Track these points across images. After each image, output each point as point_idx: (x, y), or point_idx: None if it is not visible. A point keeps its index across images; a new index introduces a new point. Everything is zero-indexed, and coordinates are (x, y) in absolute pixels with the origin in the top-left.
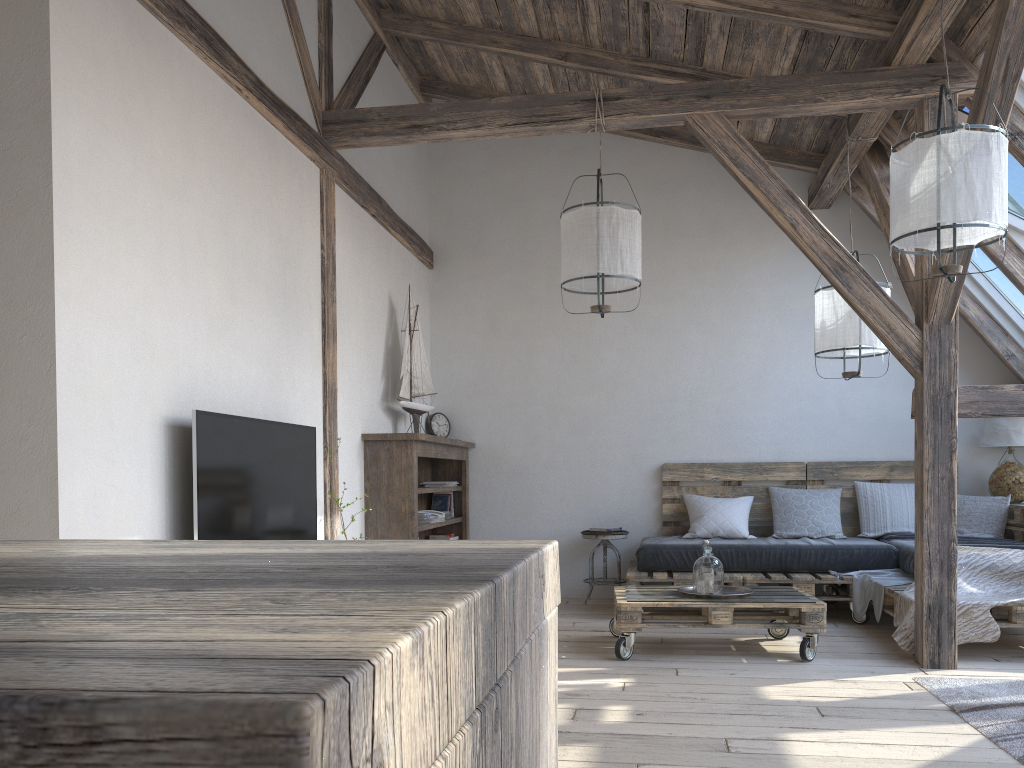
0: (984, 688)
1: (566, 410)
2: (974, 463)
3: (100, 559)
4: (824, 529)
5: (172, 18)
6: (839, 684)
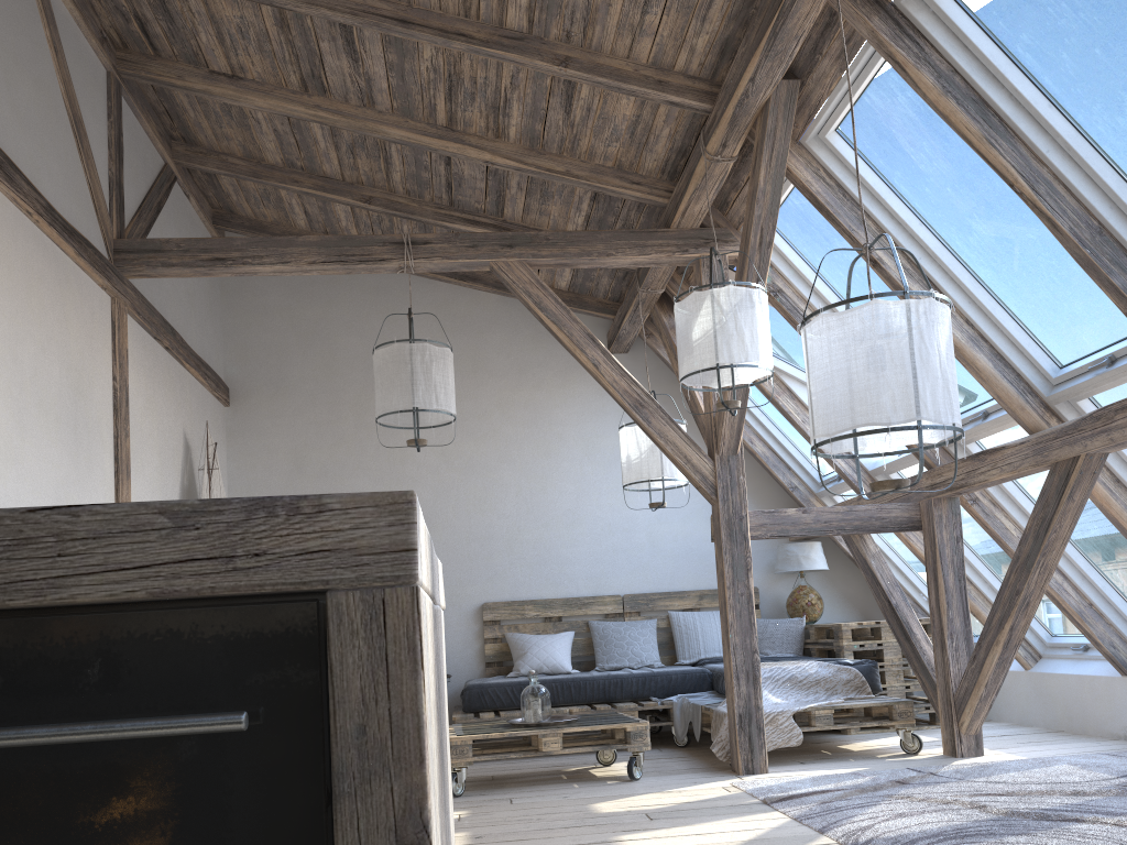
0: (791, 784)
1: None
2: (773, 589)
3: None
4: (643, 659)
5: None
6: (665, 794)
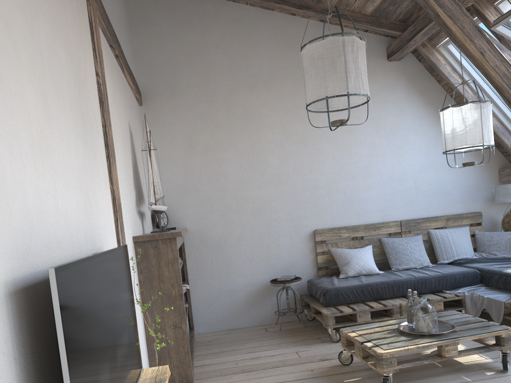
0: None
1: (248, 200)
2: (488, 212)
3: None
4: (422, 262)
5: None
6: None
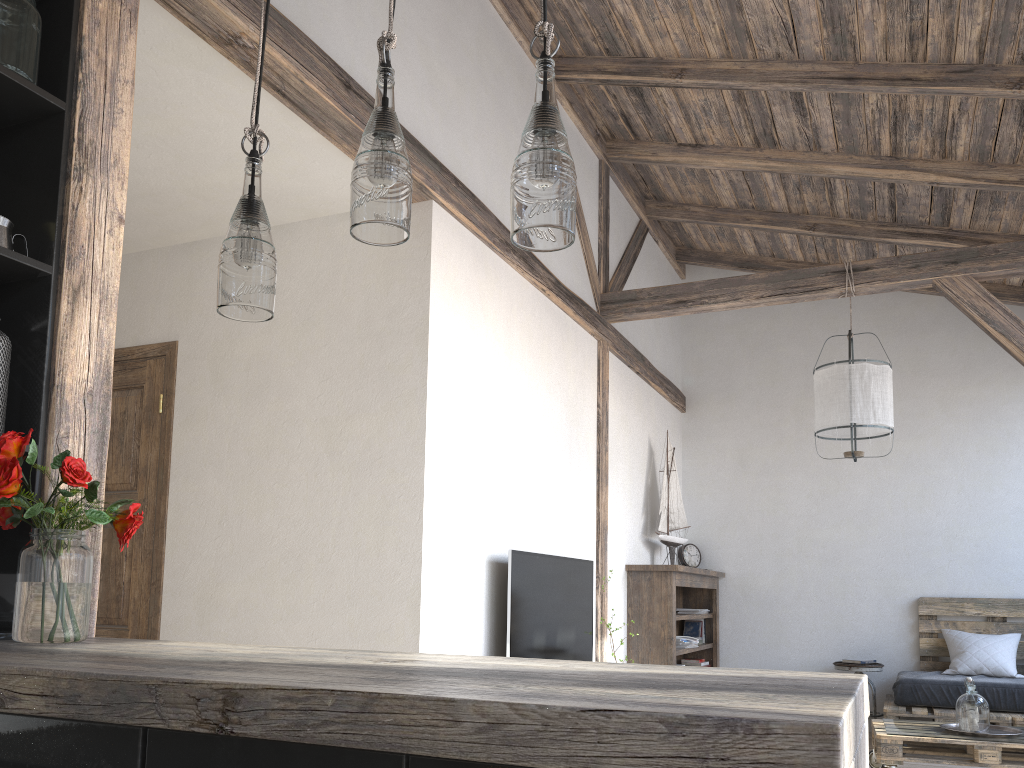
0: None
1: (815, 542)
2: None
3: (614, 673)
4: None
5: (503, 248)
6: None
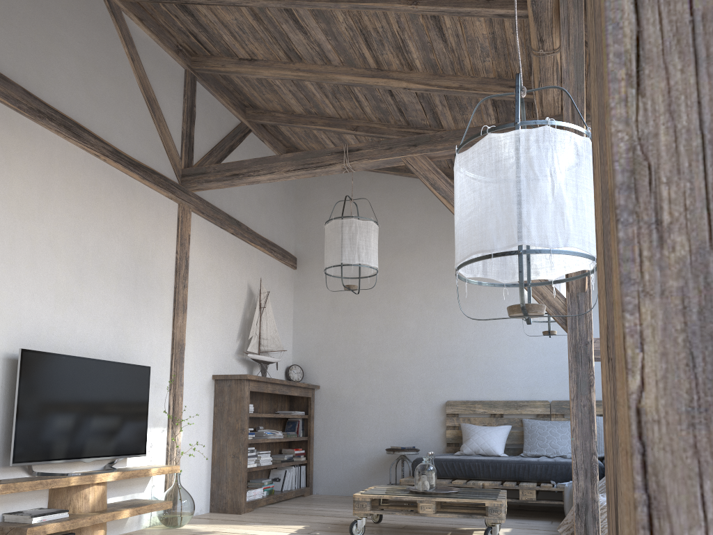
0: None
1: (381, 363)
2: None
3: None
4: (558, 450)
5: (33, 114)
6: None
